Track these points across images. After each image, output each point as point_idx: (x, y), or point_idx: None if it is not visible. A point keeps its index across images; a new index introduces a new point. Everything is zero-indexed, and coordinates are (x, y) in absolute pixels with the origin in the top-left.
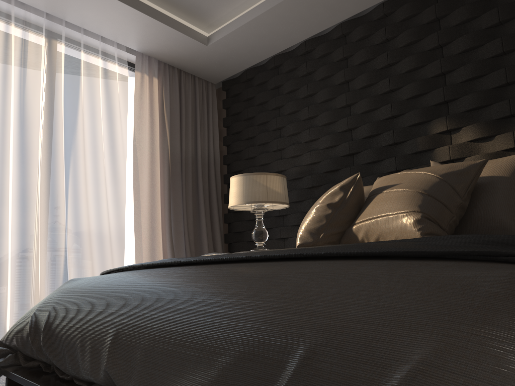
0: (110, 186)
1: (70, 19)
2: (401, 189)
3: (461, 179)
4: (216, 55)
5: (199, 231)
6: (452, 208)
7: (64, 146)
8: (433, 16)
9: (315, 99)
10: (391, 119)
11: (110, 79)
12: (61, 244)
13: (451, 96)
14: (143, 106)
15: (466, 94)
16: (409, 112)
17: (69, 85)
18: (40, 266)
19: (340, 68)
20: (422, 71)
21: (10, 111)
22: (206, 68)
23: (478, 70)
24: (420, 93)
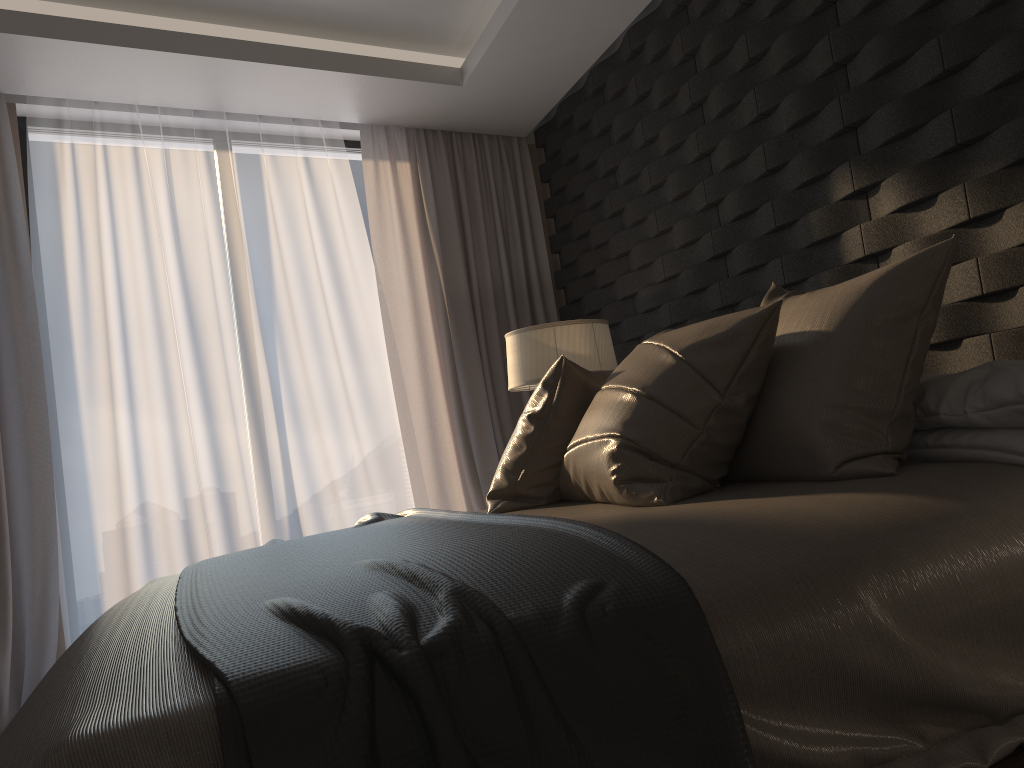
0: (351, 370)
1: (230, 109)
2: (615, 386)
3: (722, 353)
4: (488, 95)
5: None
6: (696, 419)
7: (261, 321)
8: None
9: (658, 148)
10: (770, 175)
11: (320, 188)
12: (277, 479)
13: (854, 114)
14: (385, 220)
15: (882, 106)
16: (793, 158)
17: (252, 217)
18: (256, 515)
19: (685, 77)
20: (806, 63)
21: (162, 288)
22: (489, 118)
23: (893, 48)
24: (804, 116)
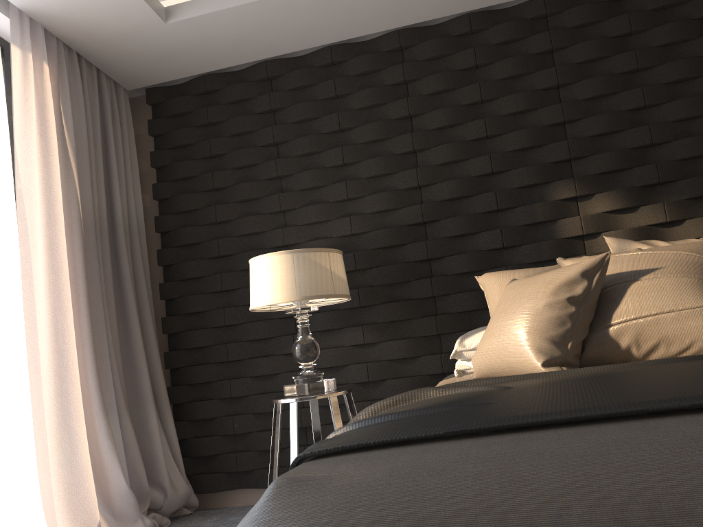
0: None
1: None
2: (673, 275)
3: None
4: (168, 42)
5: (127, 352)
6: None
7: None
8: (547, 46)
9: (350, 137)
10: (486, 176)
11: None
12: None
13: (579, 152)
14: (31, 116)
15: (597, 152)
16: (518, 168)
17: None
18: None
19: (397, 95)
20: (532, 115)
21: None
22: (133, 60)
23: (614, 123)
24: (534, 145)
